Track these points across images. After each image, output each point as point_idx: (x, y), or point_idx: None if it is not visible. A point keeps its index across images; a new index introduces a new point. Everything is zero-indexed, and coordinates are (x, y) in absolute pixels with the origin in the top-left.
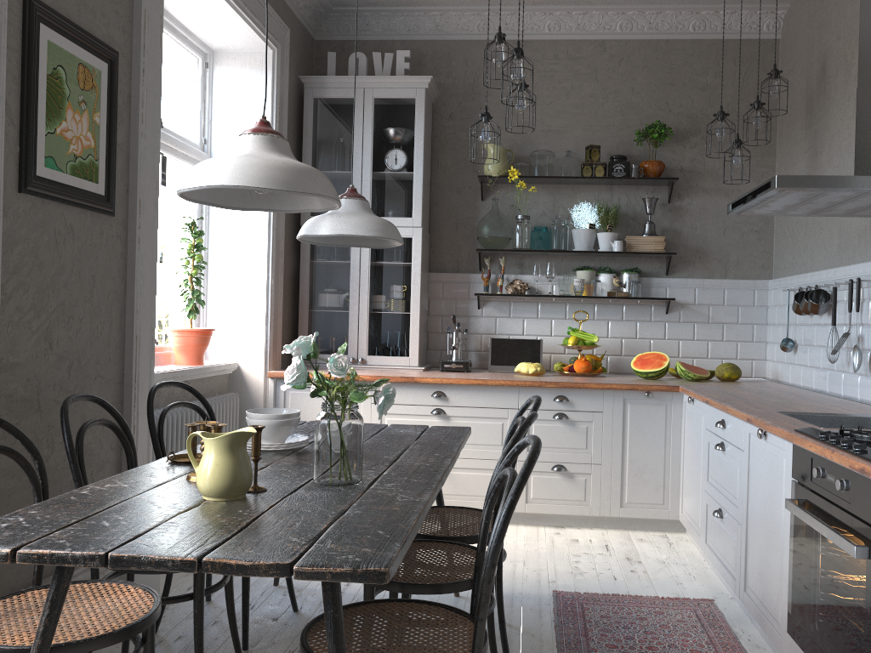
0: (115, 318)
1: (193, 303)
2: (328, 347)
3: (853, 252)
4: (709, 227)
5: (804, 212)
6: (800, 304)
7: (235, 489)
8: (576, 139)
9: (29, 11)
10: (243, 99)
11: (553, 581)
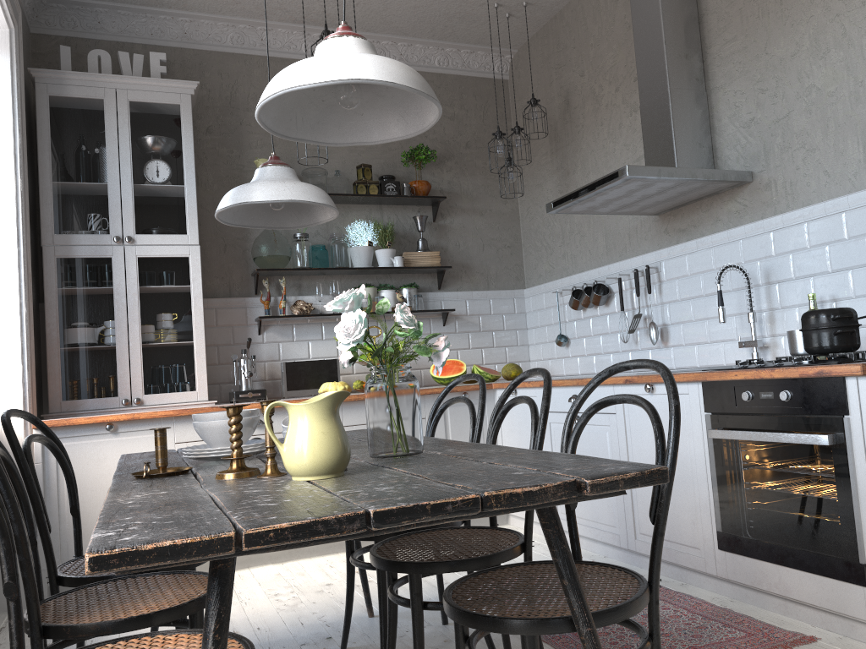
0: None
1: None
2: (91, 390)
3: (624, 249)
4: (470, 244)
5: (609, 209)
6: (581, 299)
7: (345, 461)
8: (342, 159)
9: None
10: None
11: (445, 582)
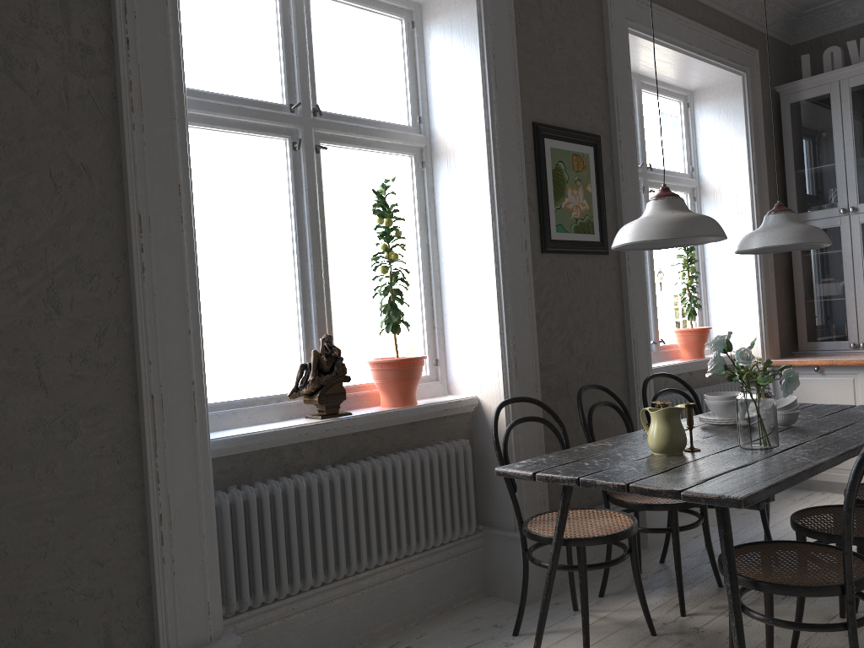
0: (616, 328)
1: (690, 308)
2: (827, 334)
3: None
4: None
5: None
6: None
7: (671, 447)
8: None
9: (536, 134)
10: (720, 126)
11: None
